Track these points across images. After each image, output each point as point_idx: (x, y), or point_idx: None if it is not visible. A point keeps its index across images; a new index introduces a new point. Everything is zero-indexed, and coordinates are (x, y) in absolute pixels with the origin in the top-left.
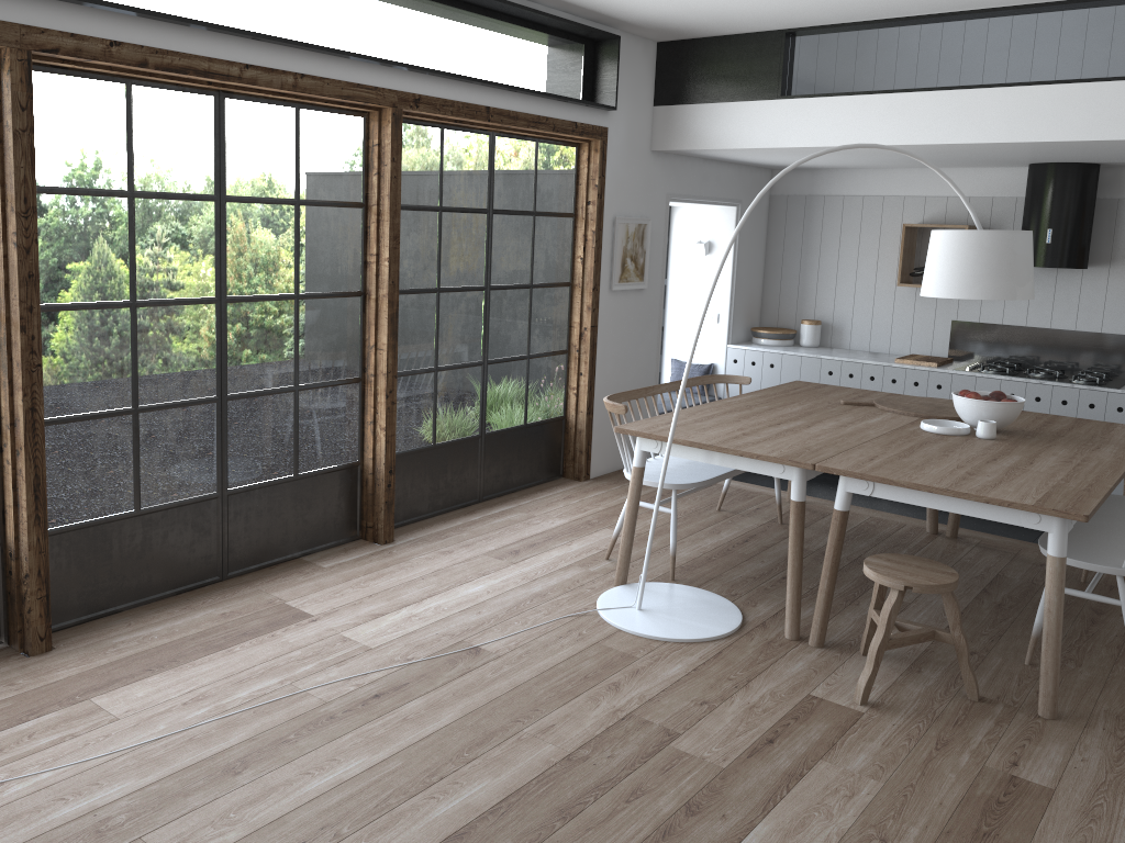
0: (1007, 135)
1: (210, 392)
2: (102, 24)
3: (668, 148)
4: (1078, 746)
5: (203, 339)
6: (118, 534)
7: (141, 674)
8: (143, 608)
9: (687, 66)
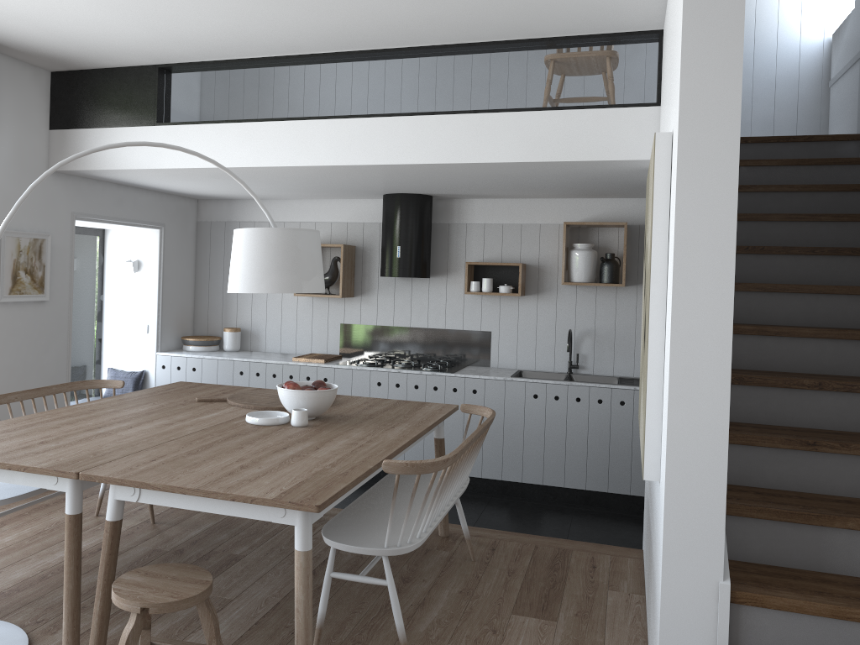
0: (333, 159)
1: None
2: None
3: (63, 168)
4: None
5: None
6: None
7: None
8: None
9: (77, 94)
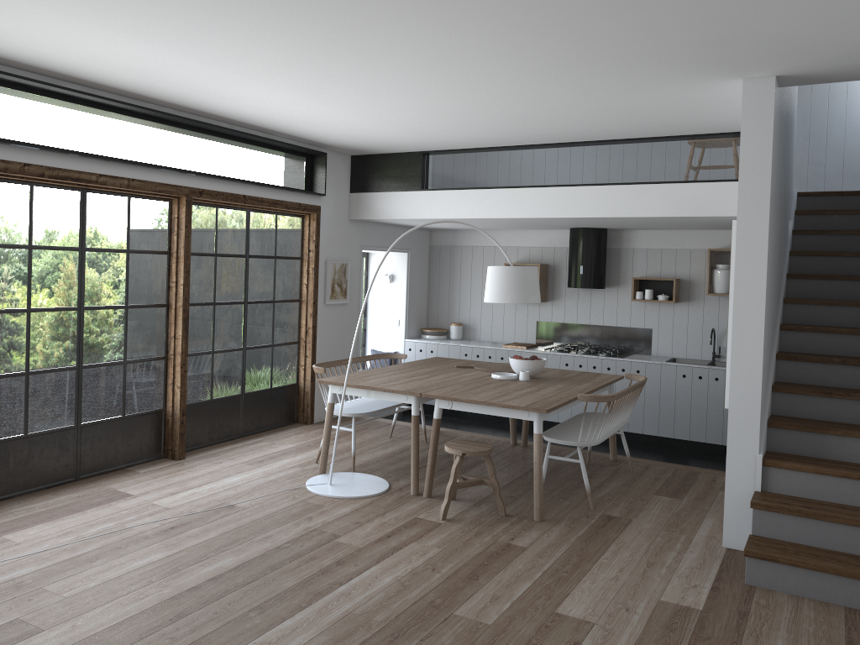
0: (539, 213)
1: (72, 363)
2: (20, 154)
3: (359, 218)
4: (548, 531)
5: (69, 331)
6: (13, 448)
7: (30, 524)
8: (27, 495)
9: (368, 170)
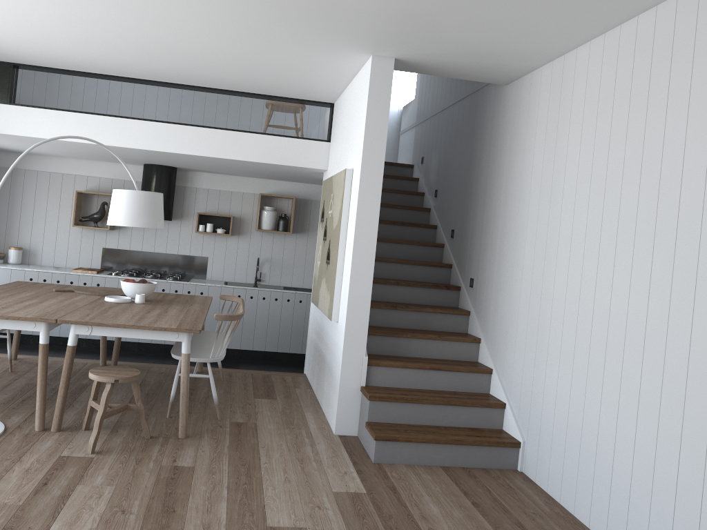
0: (142, 145)
1: None
2: None
3: None
4: (199, 446)
5: None
6: None
7: None
8: None
9: None
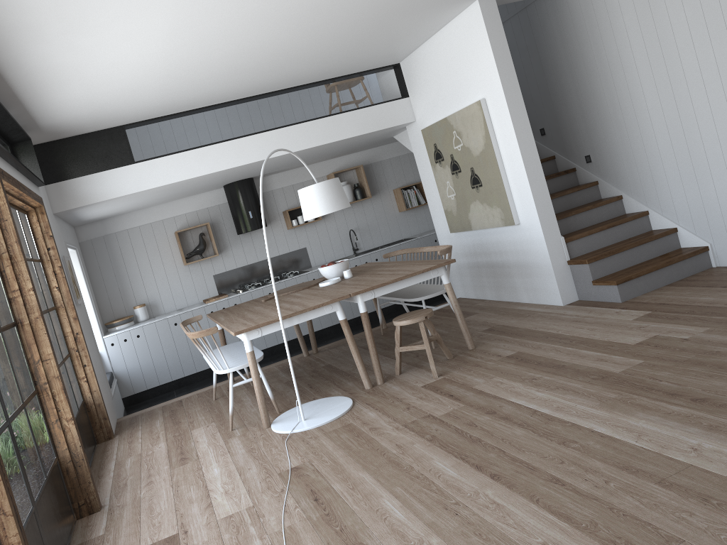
0: (262, 156)
1: (3, 418)
2: None
3: (67, 209)
4: (495, 345)
5: None
6: None
7: None
8: None
9: (62, 156)
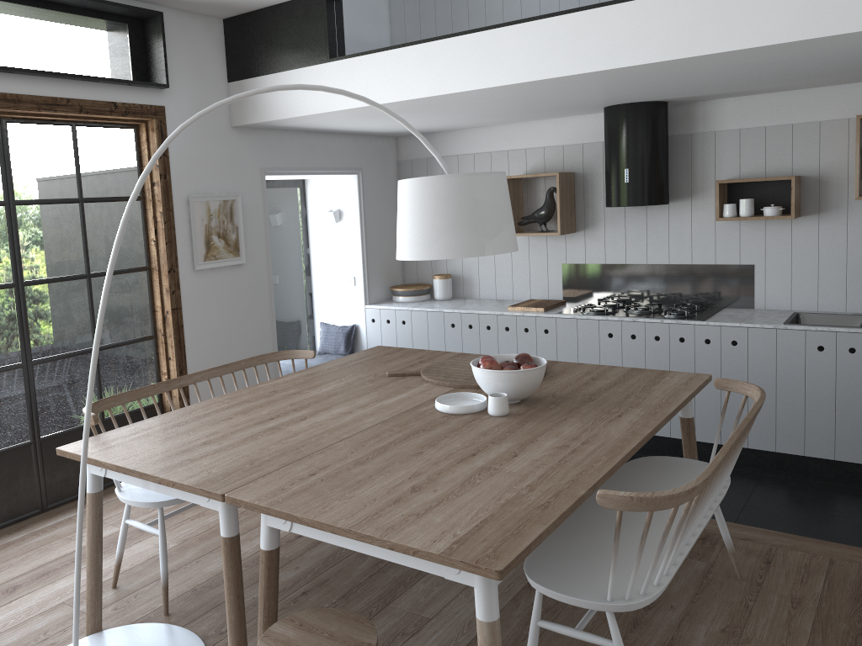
0: (530, 73)
1: None
2: None
3: (245, 123)
4: None
5: None
6: None
7: None
8: None
9: (250, 39)
